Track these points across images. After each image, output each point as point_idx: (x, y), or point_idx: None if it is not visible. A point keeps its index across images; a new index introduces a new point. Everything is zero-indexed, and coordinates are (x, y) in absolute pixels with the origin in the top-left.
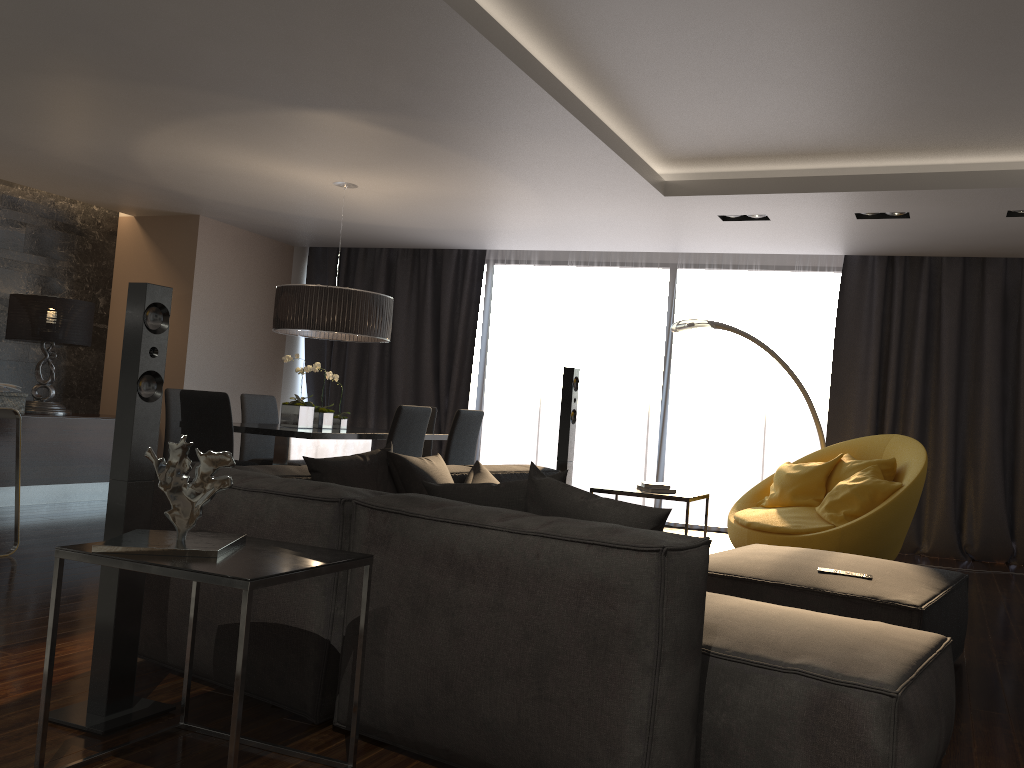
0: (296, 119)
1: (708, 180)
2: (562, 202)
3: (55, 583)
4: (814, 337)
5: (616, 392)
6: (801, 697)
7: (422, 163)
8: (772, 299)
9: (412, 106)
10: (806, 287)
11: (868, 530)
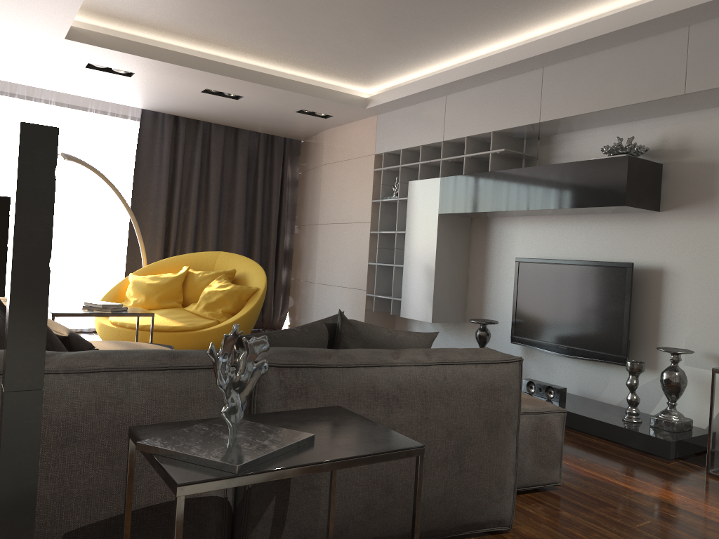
0: None
1: (110, 36)
2: None
3: (181, 527)
4: (106, 170)
5: None
6: (528, 425)
7: None
8: (67, 133)
9: None
10: (99, 127)
11: (248, 321)
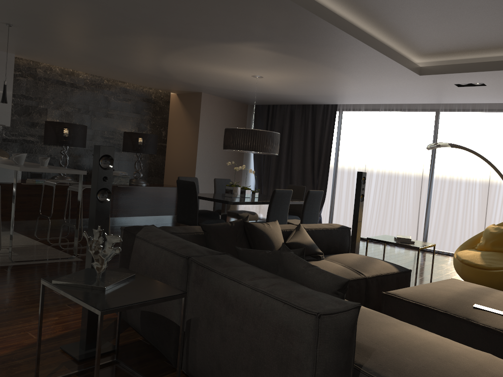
0: (221, 48)
1: (445, 65)
2: (365, 80)
3: (41, 295)
4: None
5: (403, 179)
6: None
7: (288, 65)
8: (494, 128)
9: (270, 38)
10: None
11: None
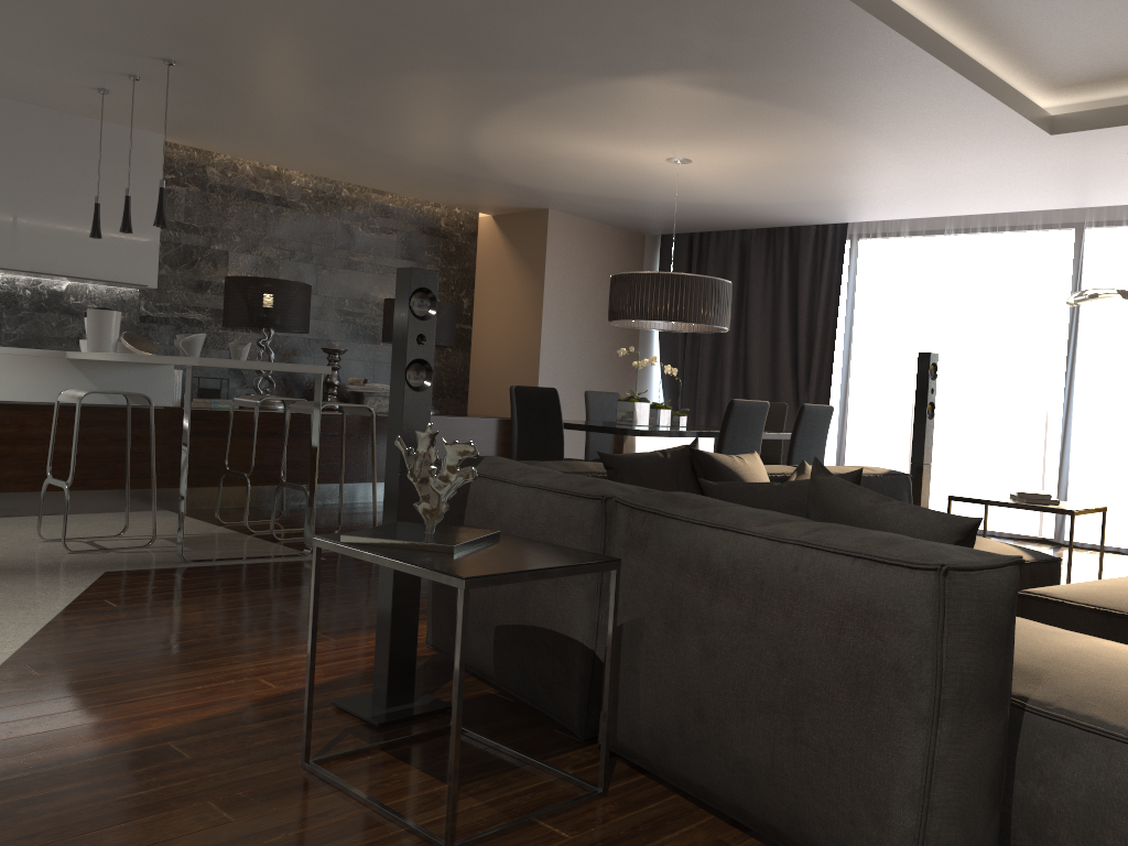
0: (611, 91)
1: (1109, 108)
2: (923, 156)
3: (313, 571)
4: None
5: (1005, 384)
6: None
7: (752, 126)
8: None
9: (726, 58)
10: None
11: None
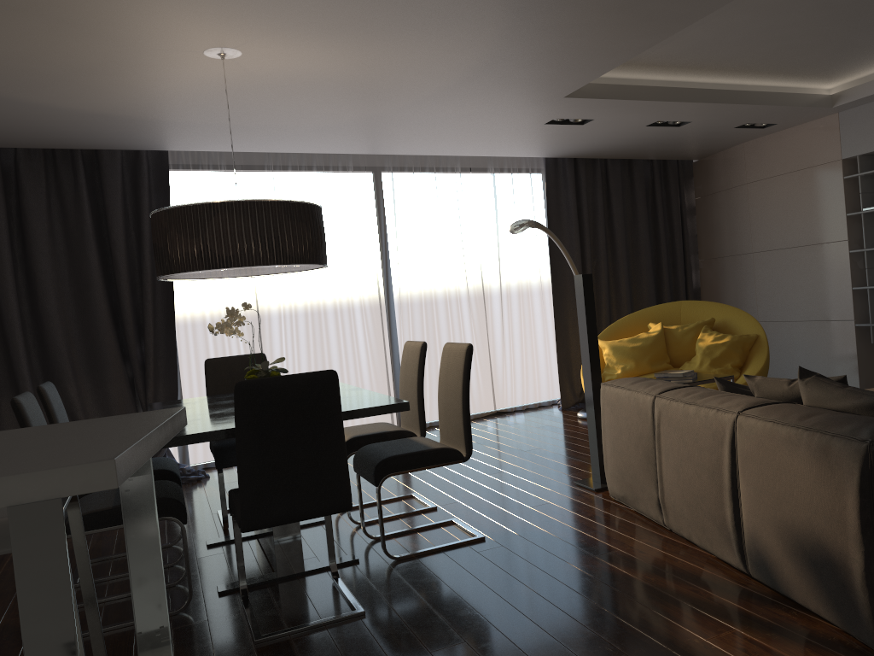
0: None
1: (599, 84)
2: (449, 97)
3: None
4: None
5: (344, 306)
6: None
7: (423, 36)
8: (474, 199)
9: None
10: (499, 187)
11: (766, 373)
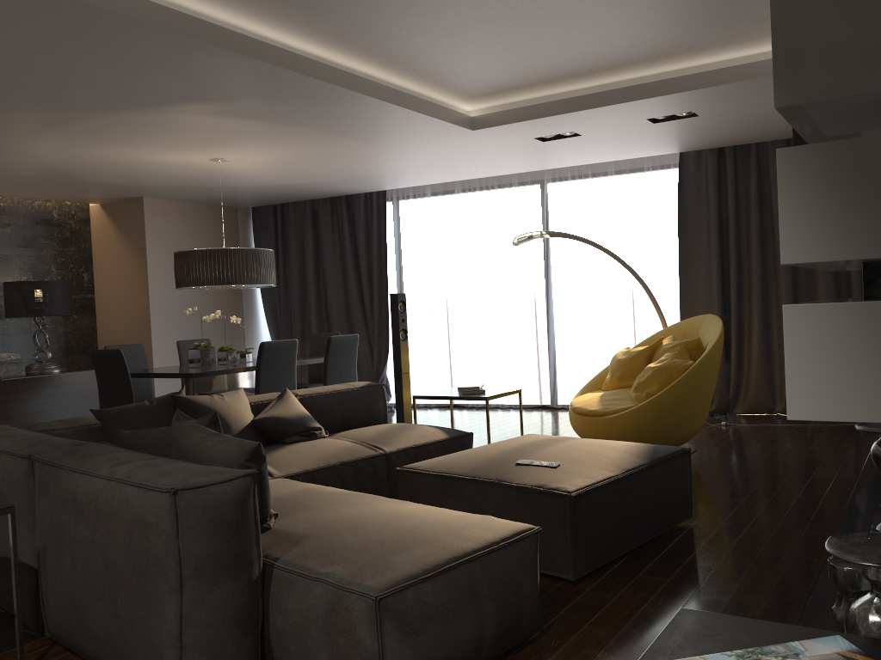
0: (126, 119)
1: (506, 111)
2: (397, 147)
3: None
4: (667, 229)
5: (507, 298)
6: (322, 601)
7: (256, 135)
8: (628, 200)
9: (197, 95)
10: (656, 185)
11: (659, 407)
